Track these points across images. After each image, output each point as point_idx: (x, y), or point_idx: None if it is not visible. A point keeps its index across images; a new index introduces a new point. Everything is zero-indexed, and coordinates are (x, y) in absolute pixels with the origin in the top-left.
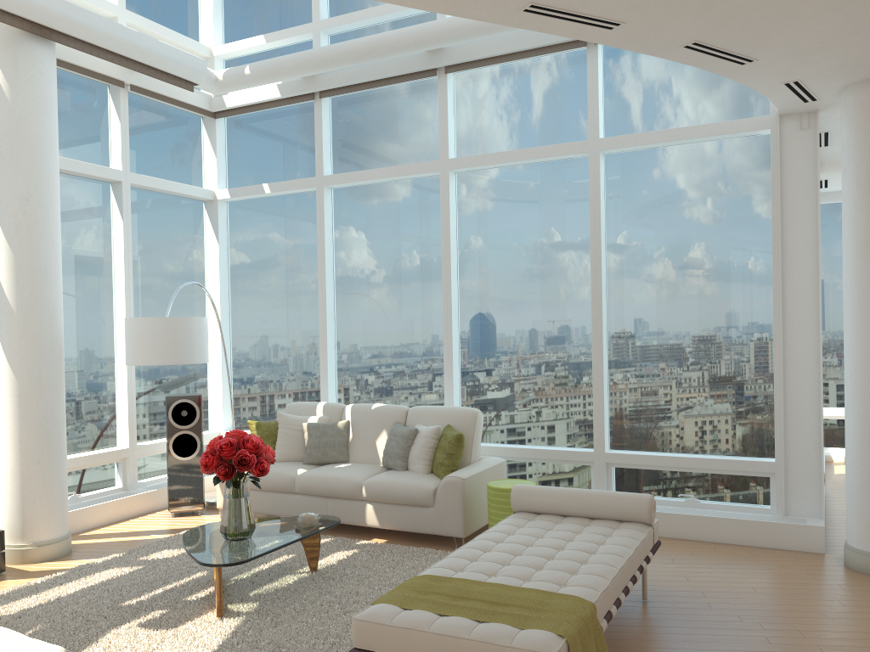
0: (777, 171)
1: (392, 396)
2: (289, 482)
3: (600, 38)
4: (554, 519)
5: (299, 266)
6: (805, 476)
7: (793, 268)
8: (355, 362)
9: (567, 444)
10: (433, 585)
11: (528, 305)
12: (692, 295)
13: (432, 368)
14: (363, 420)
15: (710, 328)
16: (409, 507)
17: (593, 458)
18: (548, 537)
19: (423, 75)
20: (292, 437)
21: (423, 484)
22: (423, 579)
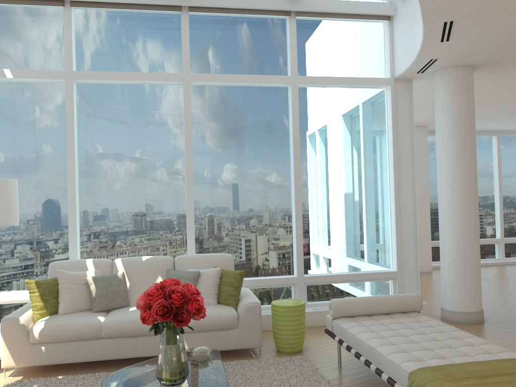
0: (394, 109)
1: (135, 251)
2: (96, 329)
3: (427, 2)
4: (369, 318)
5: (40, 144)
6: (410, 277)
7: (402, 163)
8: (100, 226)
9: (274, 274)
10: (446, 373)
11: (246, 181)
12: (347, 176)
13: (171, 227)
14: (138, 270)
15: (358, 197)
16: (215, 331)
17: (297, 280)
18: (399, 329)
19: (170, 9)
20: (77, 290)
21: (227, 312)
22: (428, 371)
